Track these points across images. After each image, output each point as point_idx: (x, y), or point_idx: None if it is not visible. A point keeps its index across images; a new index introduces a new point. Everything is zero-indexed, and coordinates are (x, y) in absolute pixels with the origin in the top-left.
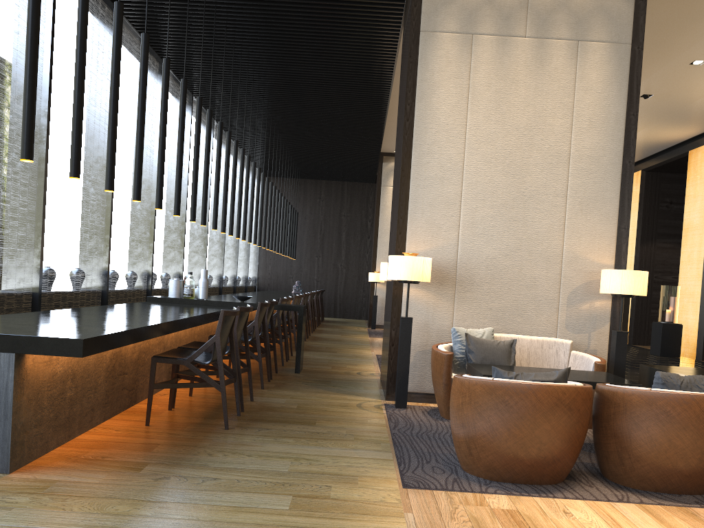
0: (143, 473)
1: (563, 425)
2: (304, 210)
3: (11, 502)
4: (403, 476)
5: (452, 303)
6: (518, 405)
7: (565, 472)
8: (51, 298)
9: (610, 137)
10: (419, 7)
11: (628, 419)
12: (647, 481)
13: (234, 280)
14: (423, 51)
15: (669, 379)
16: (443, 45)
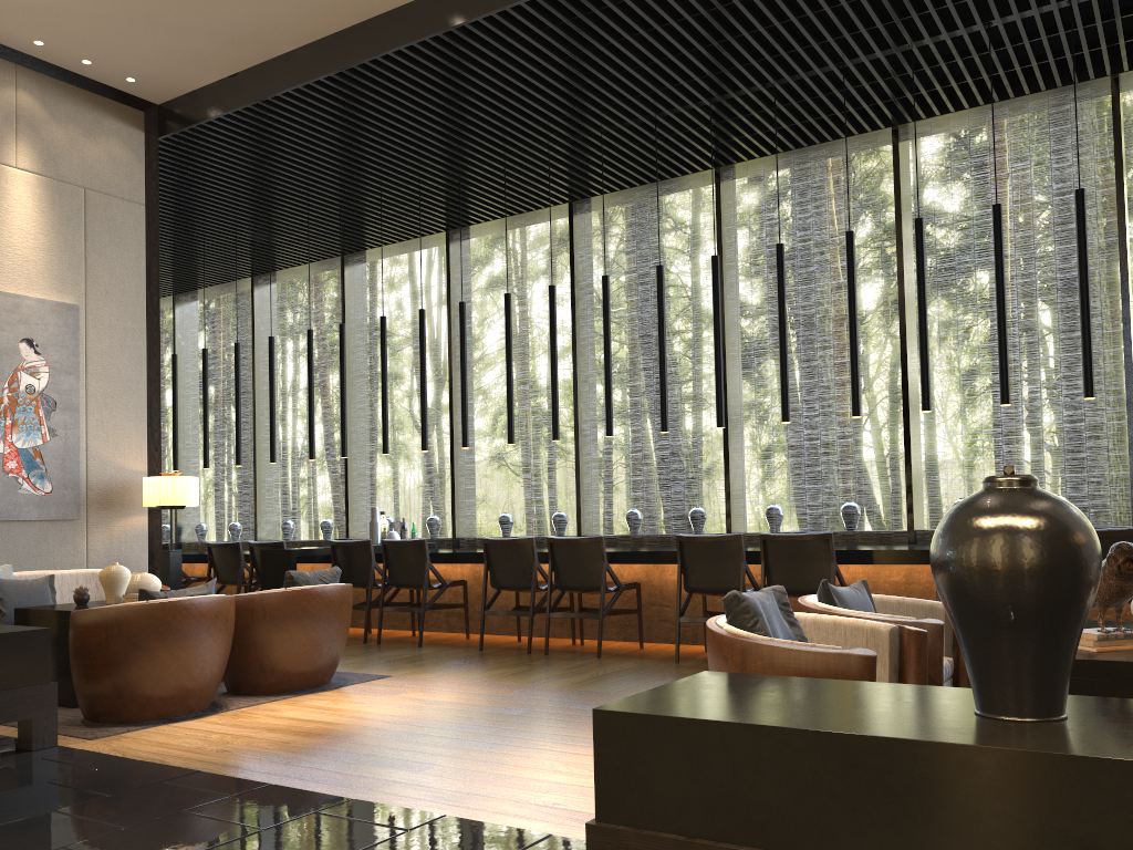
0: None
1: None
2: None
3: None
4: None
5: None
6: None
7: None
8: None
9: None
10: None
11: None
12: None
13: None
14: None
15: None
16: None
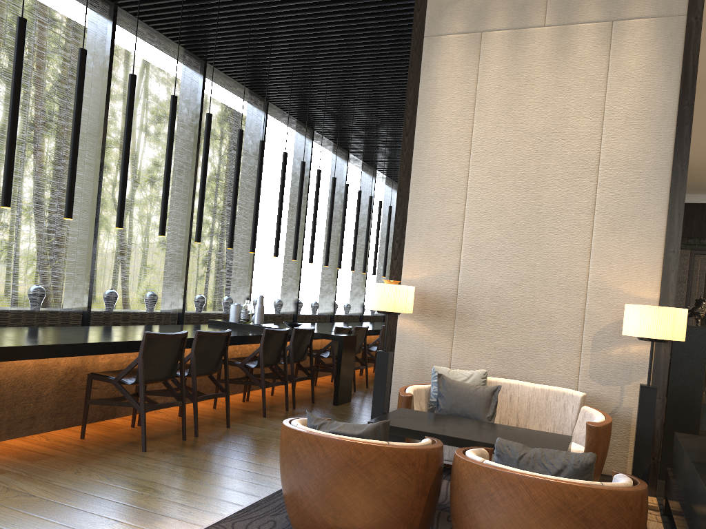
0: None
1: (360, 493)
2: None
3: None
4: (216, 524)
5: (450, 339)
6: (306, 459)
7: None
8: (108, 317)
9: (654, 136)
10: (423, 12)
11: (459, 497)
12: None
13: None
14: (426, 59)
15: (507, 450)
16: (448, 49)
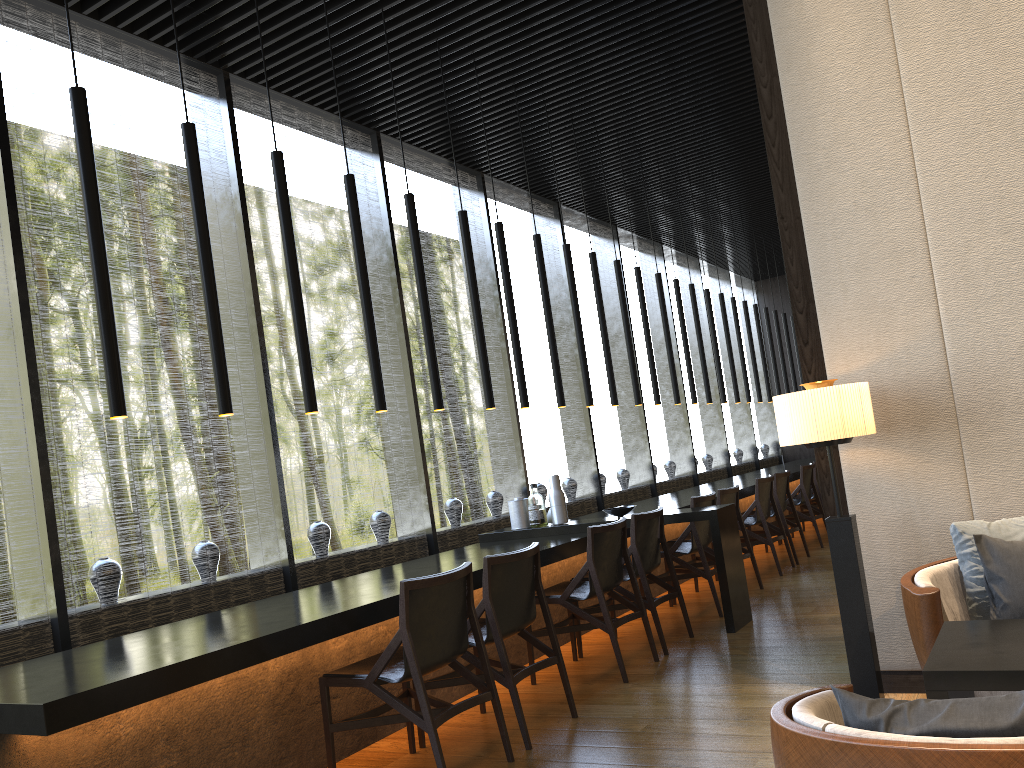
0: None
1: None
2: None
3: None
4: None
5: (958, 465)
6: None
7: None
8: (323, 566)
9: None
10: None
11: None
12: None
13: (724, 457)
14: None
15: None
16: None
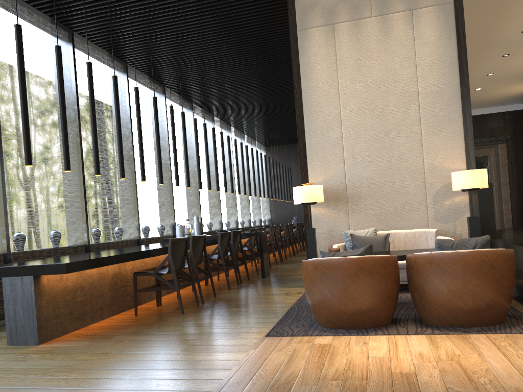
0: (111, 340)
1: (367, 285)
2: (297, 165)
3: (29, 357)
4: (272, 330)
5: (346, 214)
6: (332, 274)
7: (382, 318)
8: (98, 247)
9: (447, 74)
10: (294, 15)
11: (420, 275)
12: (443, 319)
13: (249, 222)
14: (301, 44)
15: (443, 243)
16: (314, 37)
